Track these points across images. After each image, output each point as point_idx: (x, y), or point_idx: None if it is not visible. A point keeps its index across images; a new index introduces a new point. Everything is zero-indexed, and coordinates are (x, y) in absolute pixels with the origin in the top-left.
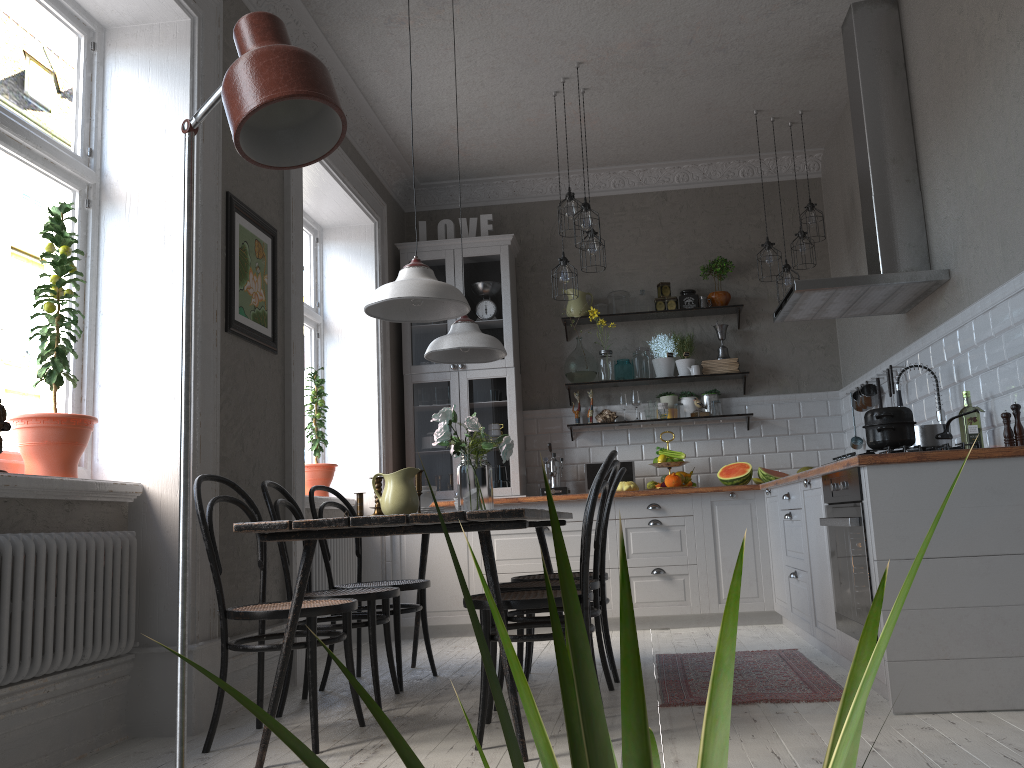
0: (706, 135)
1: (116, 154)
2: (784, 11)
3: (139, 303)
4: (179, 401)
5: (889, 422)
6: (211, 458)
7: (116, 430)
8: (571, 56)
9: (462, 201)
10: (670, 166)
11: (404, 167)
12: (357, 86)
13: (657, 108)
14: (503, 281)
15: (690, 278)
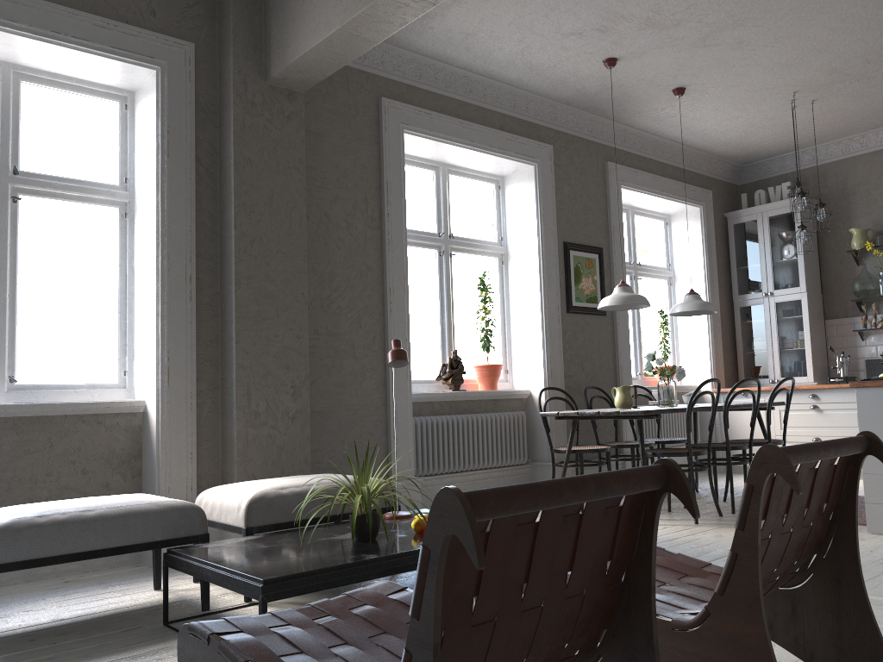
0: None
1: (511, 237)
2: None
3: (523, 307)
4: (540, 352)
5: None
6: (558, 377)
7: (519, 365)
8: (785, 91)
9: (776, 171)
10: None
11: (724, 161)
12: (661, 137)
13: None
14: (796, 231)
15: None
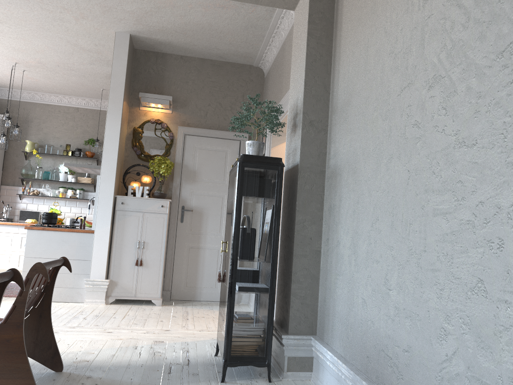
0: (88, 92)
1: None
2: (89, 65)
3: None
4: None
5: (45, 217)
6: None
7: None
8: (11, 60)
9: None
10: (80, 98)
11: None
12: None
13: (60, 81)
14: None
15: (82, 143)
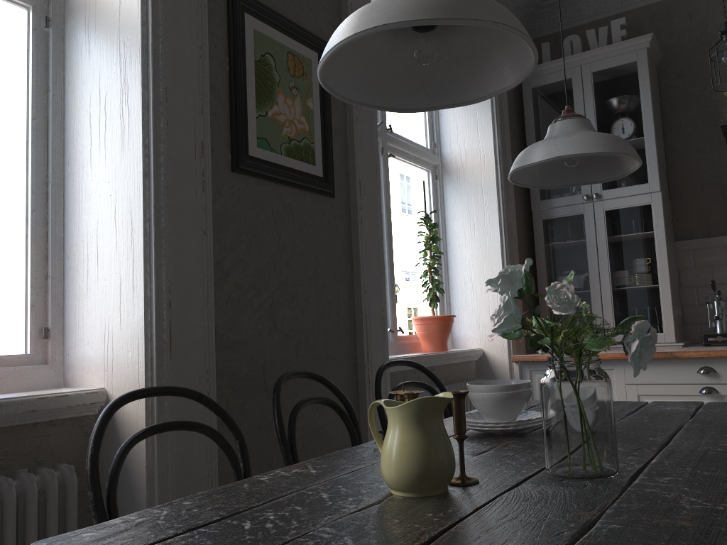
0: None
1: None
2: None
3: (99, 142)
4: (137, 273)
5: None
6: (197, 349)
7: (82, 315)
8: None
9: (590, 14)
10: None
11: None
12: None
13: None
14: (642, 92)
15: None
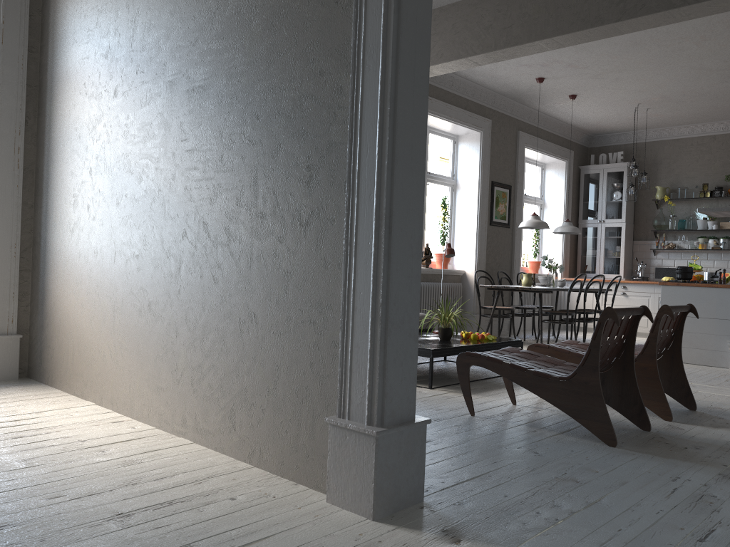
0: (725, 113)
1: (460, 175)
2: (720, 84)
3: (464, 219)
4: (474, 248)
5: (679, 271)
6: (482, 264)
7: (458, 255)
8: (633, 103)
9: (614, 142)
10: (716, 123)
11: (583, 132)
12: (551, 116)
13: (689, 109)
14: (623, 183)
15: (723, 180)
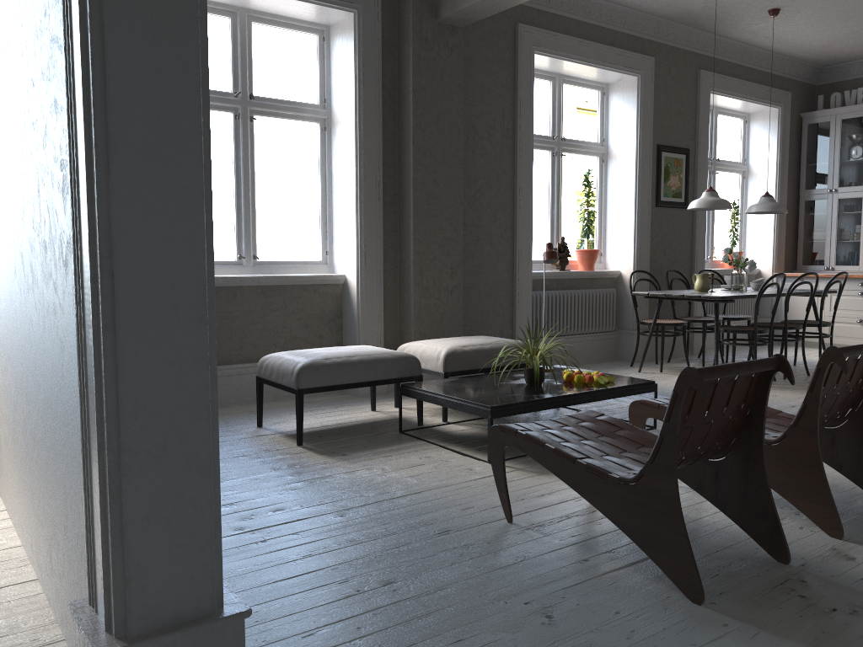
0: None
1: (612, 139)
2: None
3: (619, 201)
4: (631, 240)
5: None
6: (645, 261)
7: (612, 250)
8: None
9: (854, 74)
10: None
11: (805, 64)
12: (751, 45)
13: None
14: None
15: None
